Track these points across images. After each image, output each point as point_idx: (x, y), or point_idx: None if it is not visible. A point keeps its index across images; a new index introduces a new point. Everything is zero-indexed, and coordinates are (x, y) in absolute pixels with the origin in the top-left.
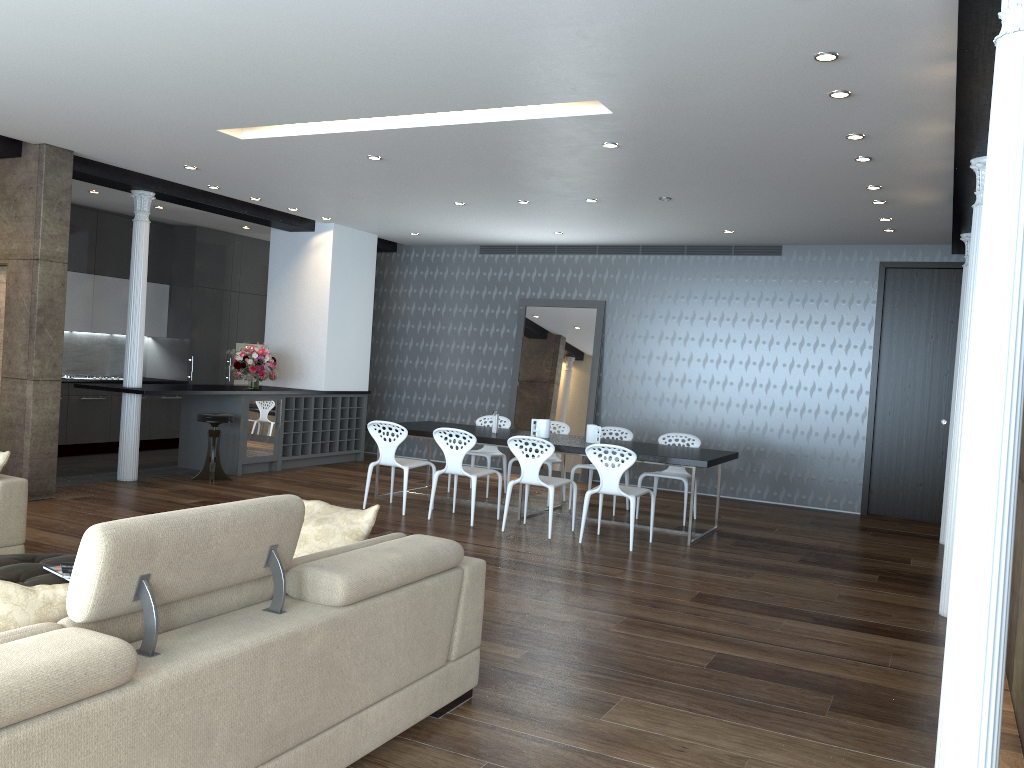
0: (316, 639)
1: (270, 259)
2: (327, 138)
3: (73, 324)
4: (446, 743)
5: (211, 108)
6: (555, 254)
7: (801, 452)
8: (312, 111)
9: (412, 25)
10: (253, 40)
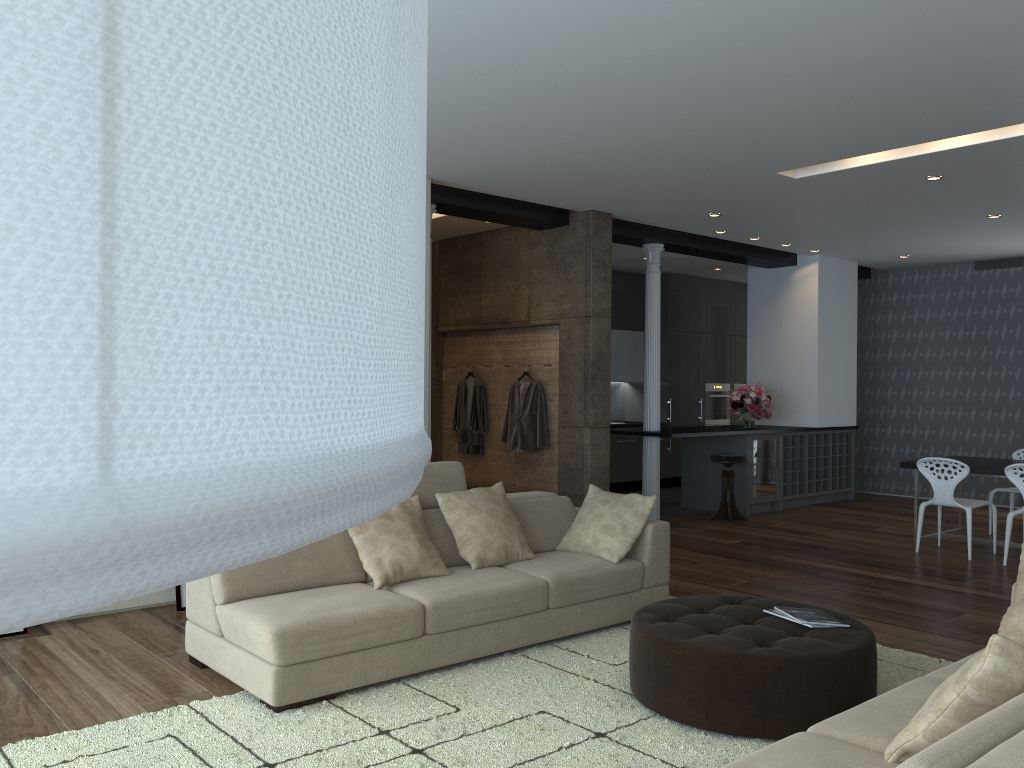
0: None
1: (748, 298)
2: (895, 164)
3: None
4: None
5: (791, 151)
6: None
7: None
8: (904, 137)
9: None
10: (905, 70)
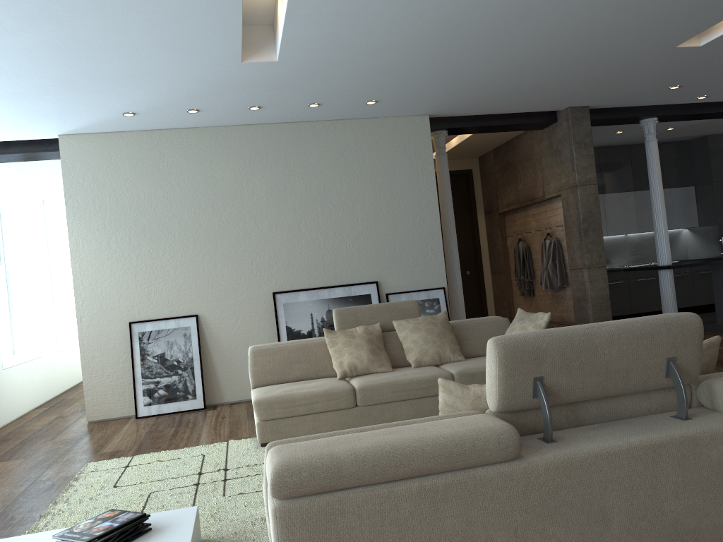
0: (721, 446)
1: None
2: None
3: (624, 229)
4: None
5: (660, 30)
6: None
7: None
8: None
9: None
10: None
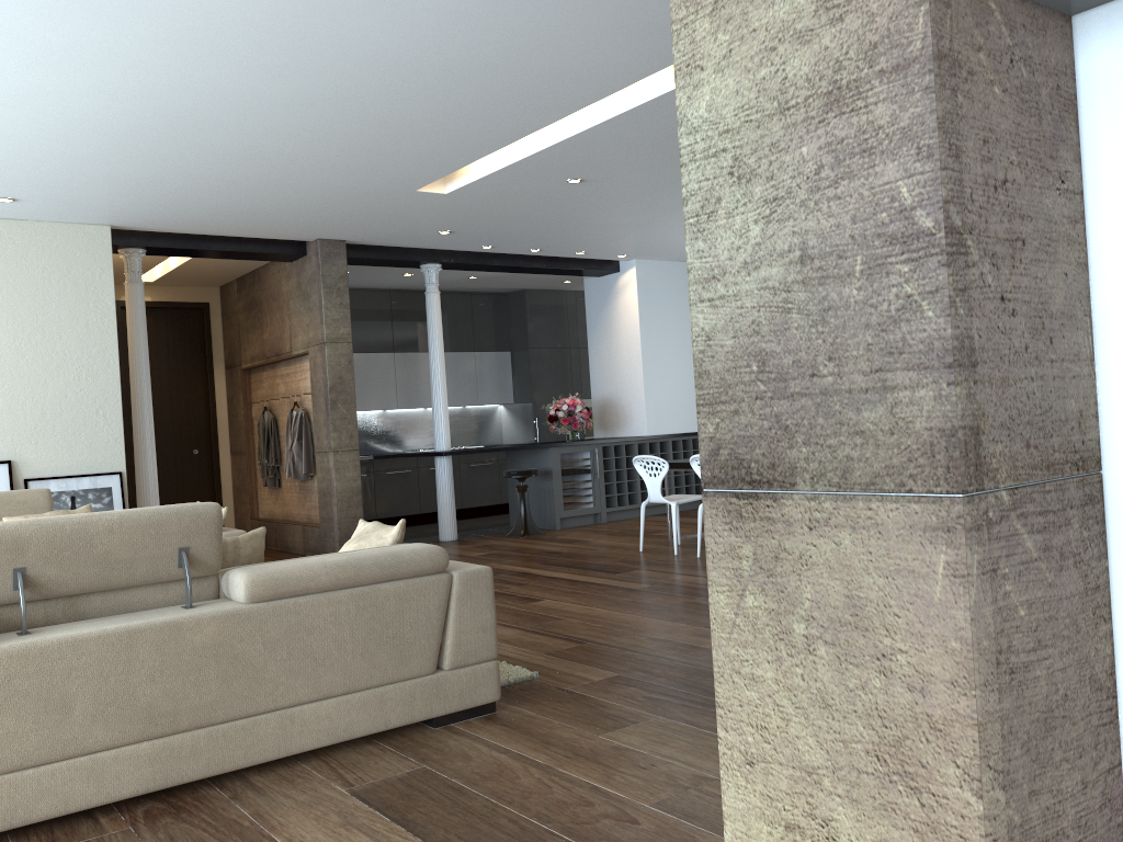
0: (207, 630)
1: (586, 308)
2: (509, 173)
3: (421, 401)
4: (410, 749)
5: (385, 171)
6: None
7: None
8: (461, 150)
9: (422, 40)
10: (330, 99)
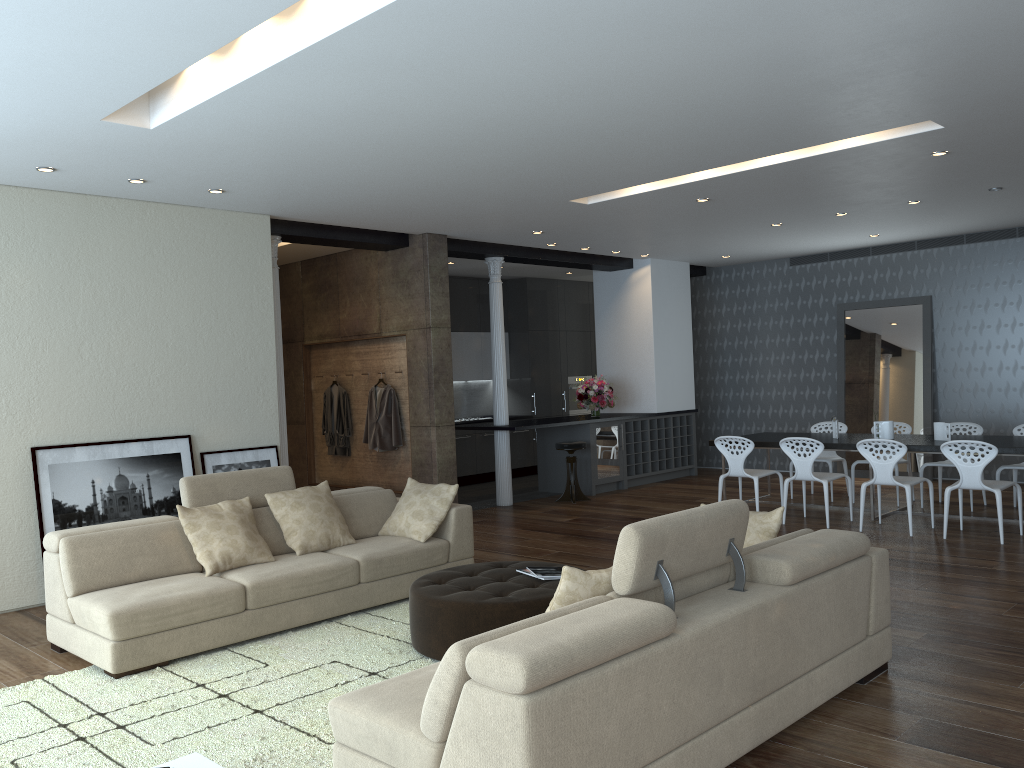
0: (776, 610)
1: (594, 298)
2: (663, 191)
3: None
4: (879, 703)
5: (569, 185)
6: (870, 256)
7: None
8: (655, 173)
9: (761, 96)
10: (620, 132)
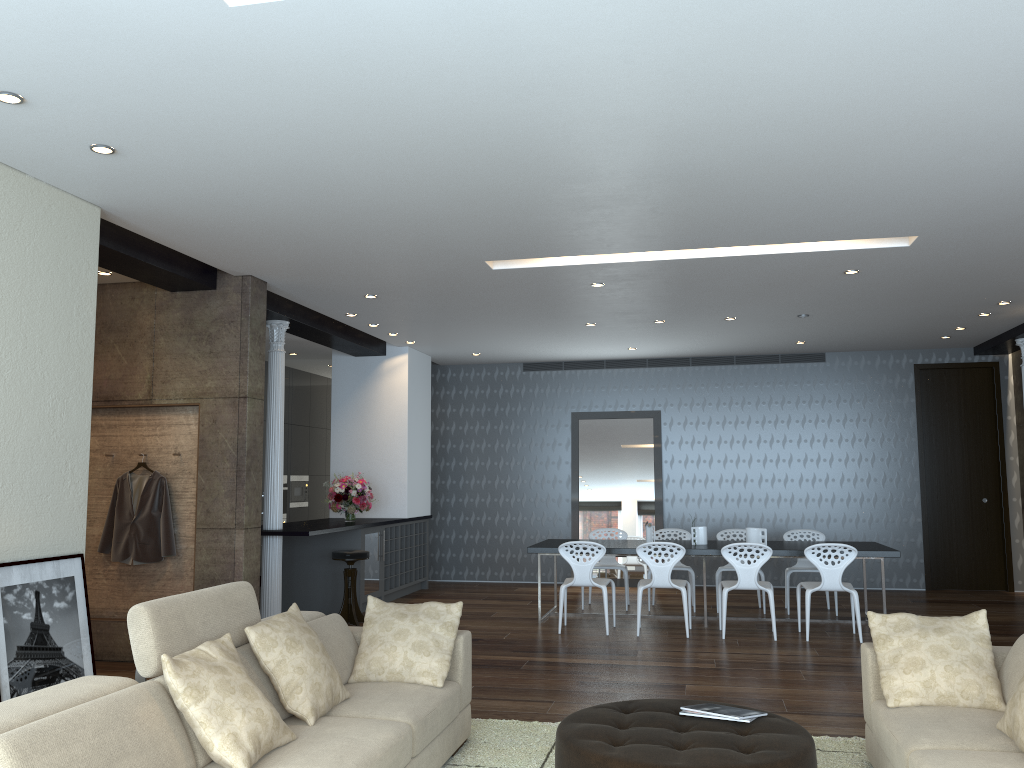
0: None
1: (333, 385)
2: (587, 268)
3: None
4: None
5: (527, 241)
6: (604, 368)
7: (865, 538)
8: (628, 244)
9: (888, 175)
10: (711, 184)
